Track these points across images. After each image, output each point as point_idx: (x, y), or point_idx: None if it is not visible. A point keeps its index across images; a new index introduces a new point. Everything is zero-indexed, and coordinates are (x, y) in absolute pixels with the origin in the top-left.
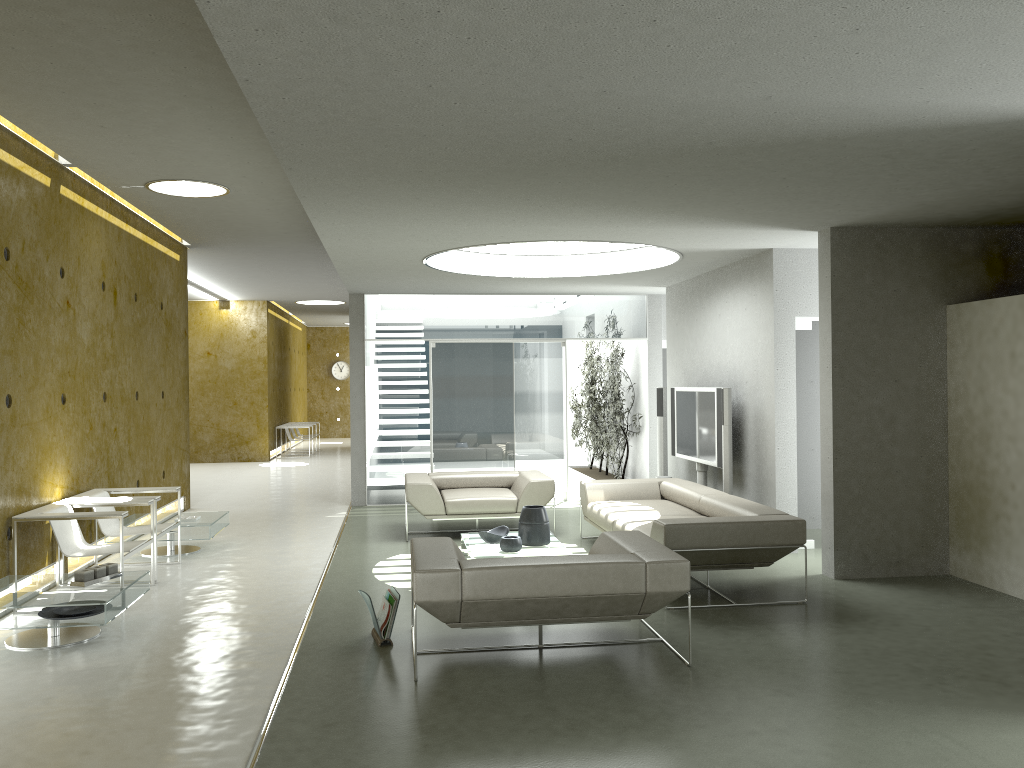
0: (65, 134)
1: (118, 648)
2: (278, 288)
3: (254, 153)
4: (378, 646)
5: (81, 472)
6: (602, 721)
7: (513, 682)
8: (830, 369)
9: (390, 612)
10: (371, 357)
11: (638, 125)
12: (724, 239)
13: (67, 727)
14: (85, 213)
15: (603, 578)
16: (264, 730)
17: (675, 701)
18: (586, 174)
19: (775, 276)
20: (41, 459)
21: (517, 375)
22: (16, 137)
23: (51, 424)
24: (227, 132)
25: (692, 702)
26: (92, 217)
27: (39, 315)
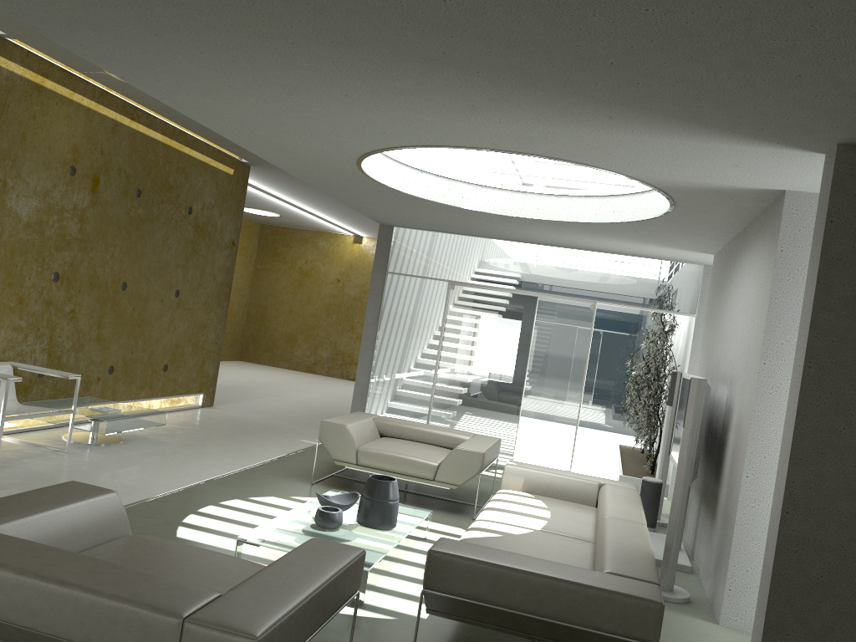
0: None
1: None
2: None
3: None
4: None
5: None
6: None
7: None
8: (801, 369)
9: None
10: (390, 290)
11: None
12: (690, 163)
13: None
14: (46, 93)
15: (110, 625)
16: None
17: None
18: None
19: (783, 230)
20: None
21: (535, 333)
22: None
23: None
24: None
25: None
26: (60, 100)
27: None
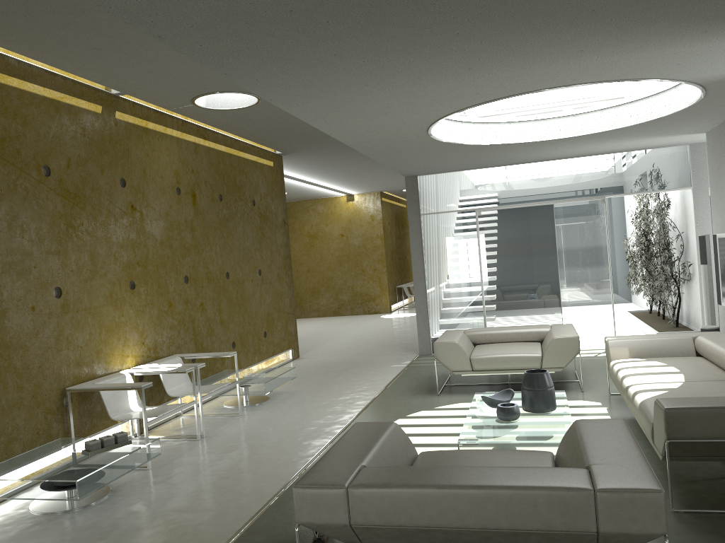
0: (81, 63)
1: (98, 519)
2: (379, 181)
3: None
4: None
5: (159, 342)
6: None
7: None
8: None
9: None
10: (426, 229)
11: None
12: None
13: None
14: (150, 133)
15: (532, 509)
16: None
17: None
18: None
19: None
20: (106, 336)
21: (558, 234)
22: (52, 73)
23: (117, 307)
24: None
25: None
26: (159, 136)
27: (94, 219)
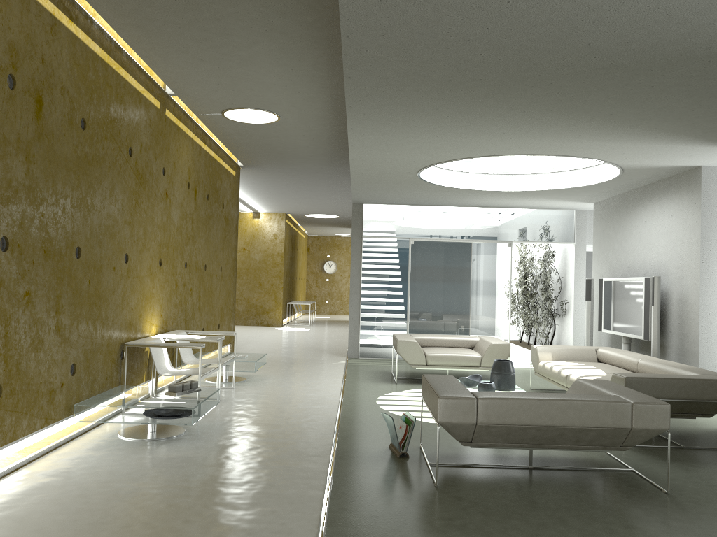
0: (174, 67)
1: (199, 444)
2: (295, 203)
3: (305, 84)
4: (397, 457)
5: (168, 317)
6: (610, 534)
7: (518, 494)
8: None
9: (407, 431)
10: (366, 249)
11: (655, 27)
12: (665, 155)
13: (170, 500)
14: (180, 131)
15: (595, 413)
16: (324, 516)
17: (668, 522)
18: (584, 84)
19: (703, 188)
20: (144, 304)
21: (474, 267)
22: (140, 69)
23: (152, 279)
24: (289, 64)
25: (685, 524)
26: (184, 135)
27: (148, 199)
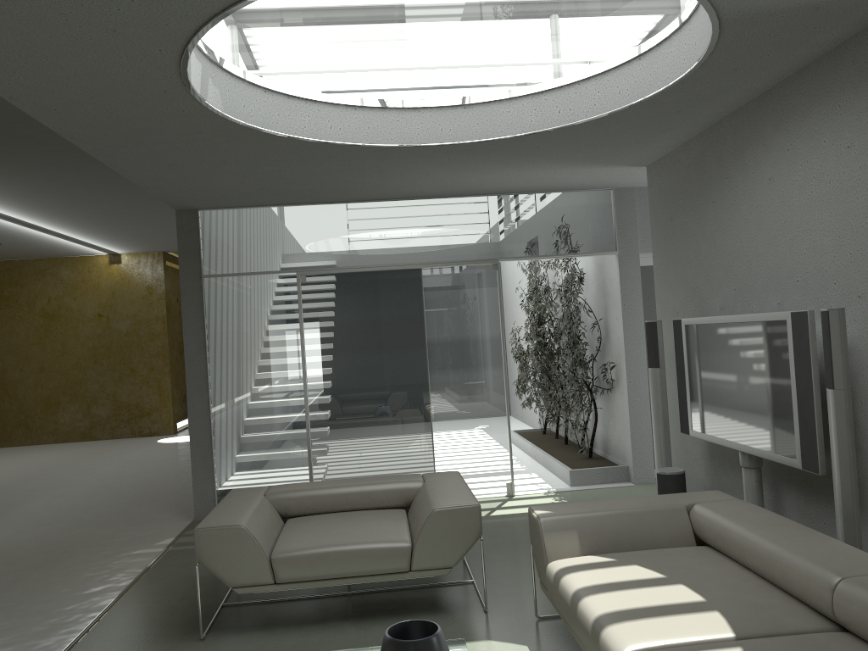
0: None
1: None
2: (157, 232)
3: None
4: None
5: None
6: None
7: None
8: None
9: None
10: (213, 301)
11: None
12: None
13: None
14: None
15: None
16: None
17: None
18: None
19: None
20: None
21: (429, 316)
22: None
23: None
24: None
25: None
26: None
27: None
